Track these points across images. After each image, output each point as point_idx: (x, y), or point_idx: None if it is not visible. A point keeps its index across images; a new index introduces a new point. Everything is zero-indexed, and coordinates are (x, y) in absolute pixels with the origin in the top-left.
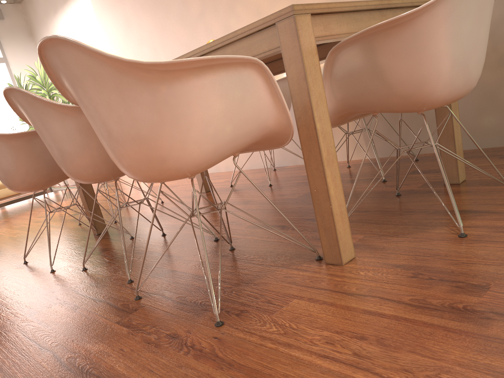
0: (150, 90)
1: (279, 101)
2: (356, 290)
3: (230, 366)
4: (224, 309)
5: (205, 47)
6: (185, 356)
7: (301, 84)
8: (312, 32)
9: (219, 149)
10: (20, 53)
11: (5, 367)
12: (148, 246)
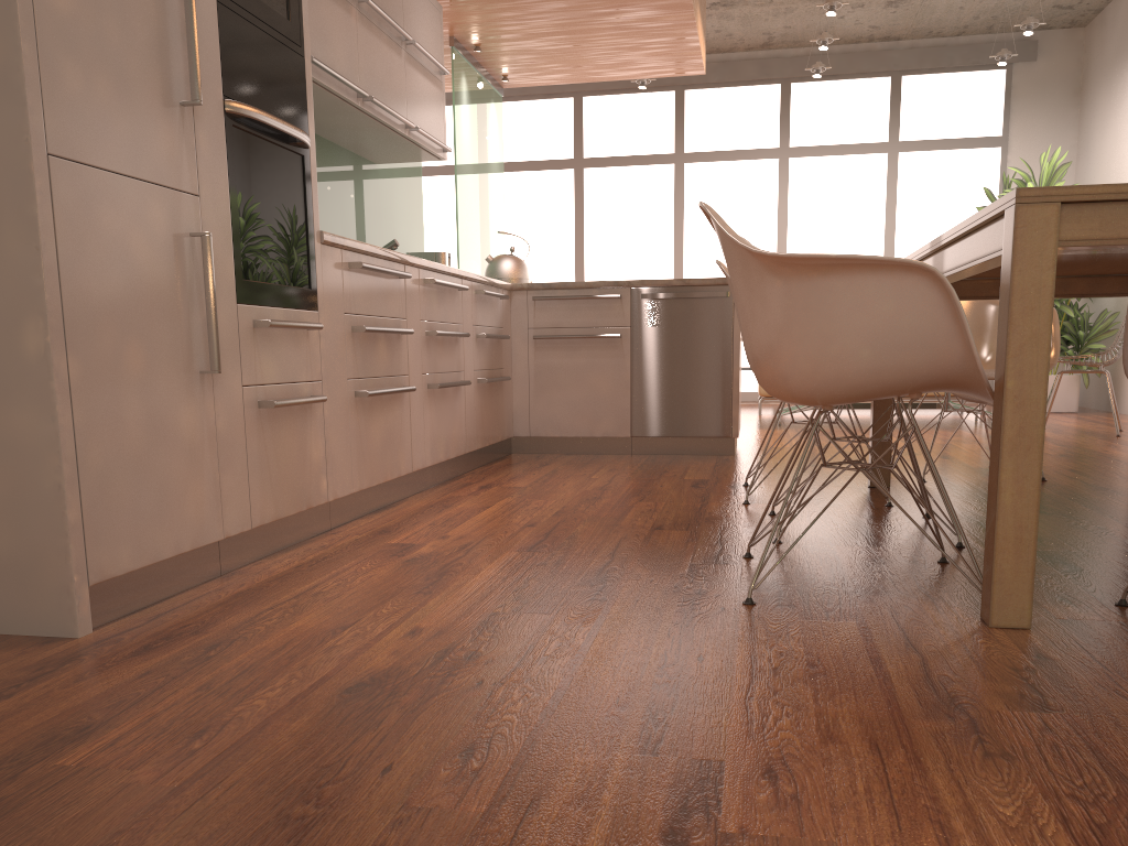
0: (766, 282)
1: (964, 330)
2: (926, 646)
3: (684, 625)
4: (781, 597)
5: (966, 222)
6: (675, 605)
7: (1004, 312)
8: (1052, 233)
9: (848, 379)
10: (1039, 129)
11: (571, 551)
12: (880, 521)
